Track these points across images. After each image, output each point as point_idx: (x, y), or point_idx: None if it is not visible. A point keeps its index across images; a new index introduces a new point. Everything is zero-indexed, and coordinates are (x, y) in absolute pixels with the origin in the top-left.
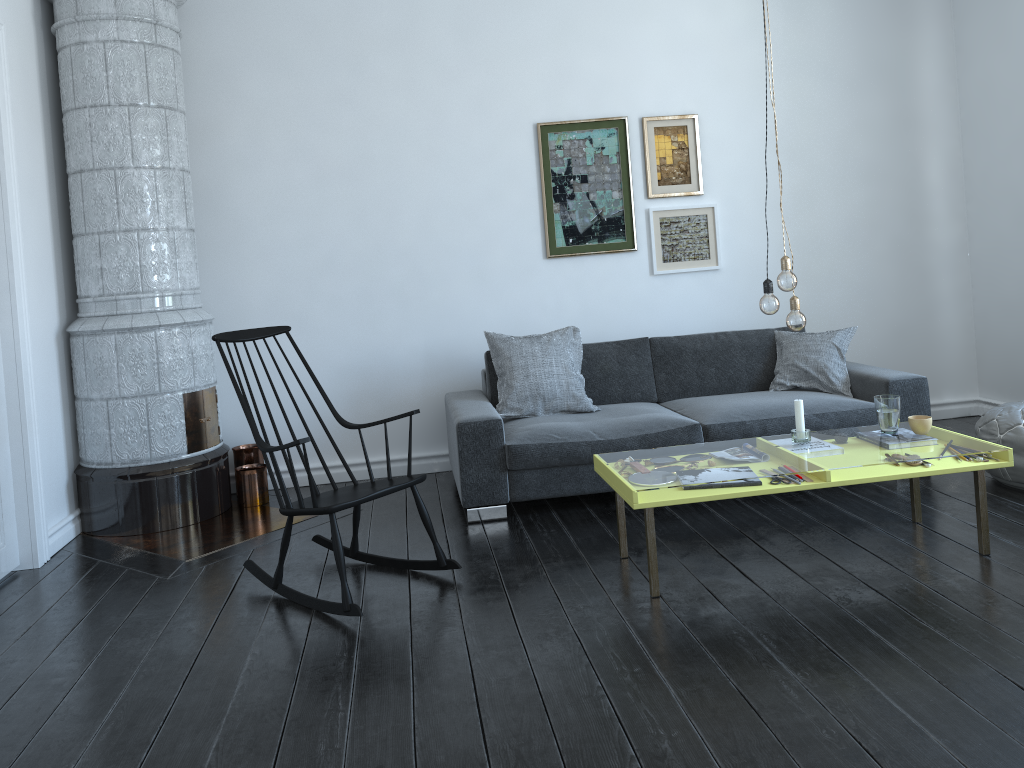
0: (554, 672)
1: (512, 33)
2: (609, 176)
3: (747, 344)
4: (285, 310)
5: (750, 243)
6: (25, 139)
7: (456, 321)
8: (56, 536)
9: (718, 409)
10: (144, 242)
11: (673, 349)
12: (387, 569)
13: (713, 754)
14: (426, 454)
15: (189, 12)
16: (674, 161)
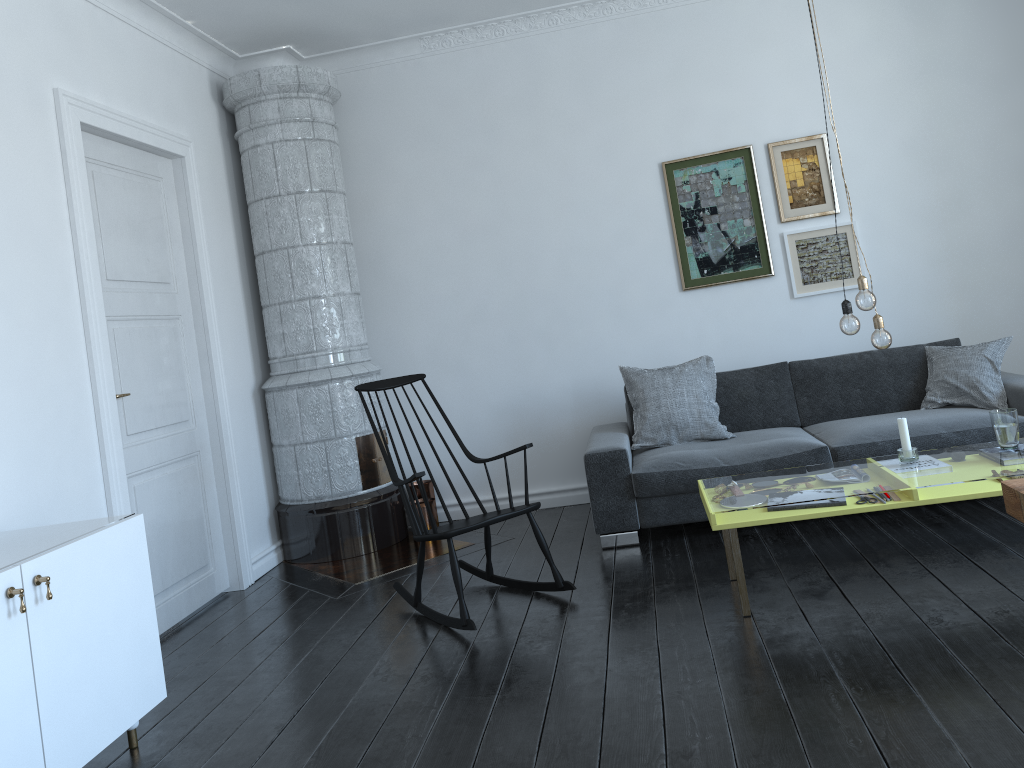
0: (624, 681)
1: (630, 81)
2: (739, 205)
3: (894, 362)
4: (444, 358)
5: (897, 257)
6: (216, 231)
7: (600, 357)
8: (260, 563)
9: (852, 431)
10: (315, 308)
11: (814, 372)
12: (515, 590)
13: (735, 756)
14: (581, 485)
15: (346, 105)
16: (805, 183)
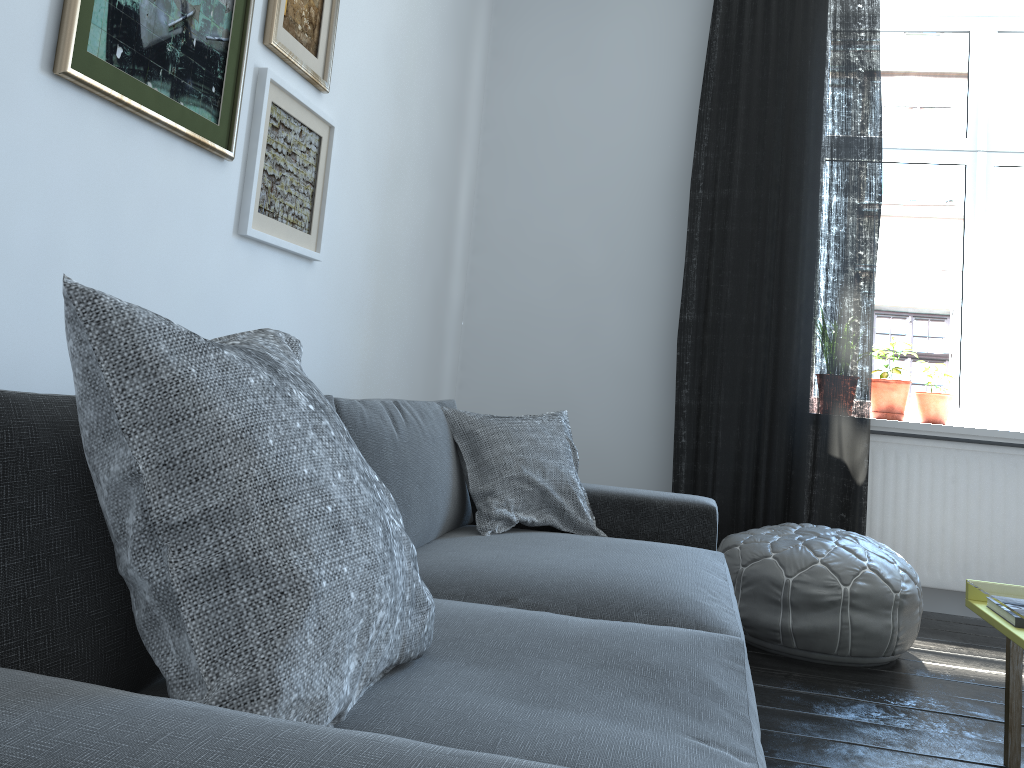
0: None
1: None
2: None
3: (434, 431)
4: None
5: (347, 225)
6: None
7: None
8: None
9: (642, 591)
10: None
11: (371, 434)
12: None
13: None
14: None
15: None
16: None
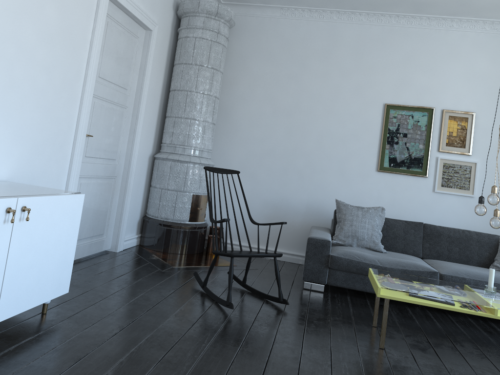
0: (310, 362)
1: (381, 58)
2: (419, 136)
3: (481, 240)
4: (246, 169)
5: None
6: (156, 73)
7: (325, 192)
8: (128, 242)
9: (452, 268)
10: (192, 124)
11: (436, 232)
12: (255, 295)
13: None
14: (297, 253)
15: (235, 31)
16: (457, 135)
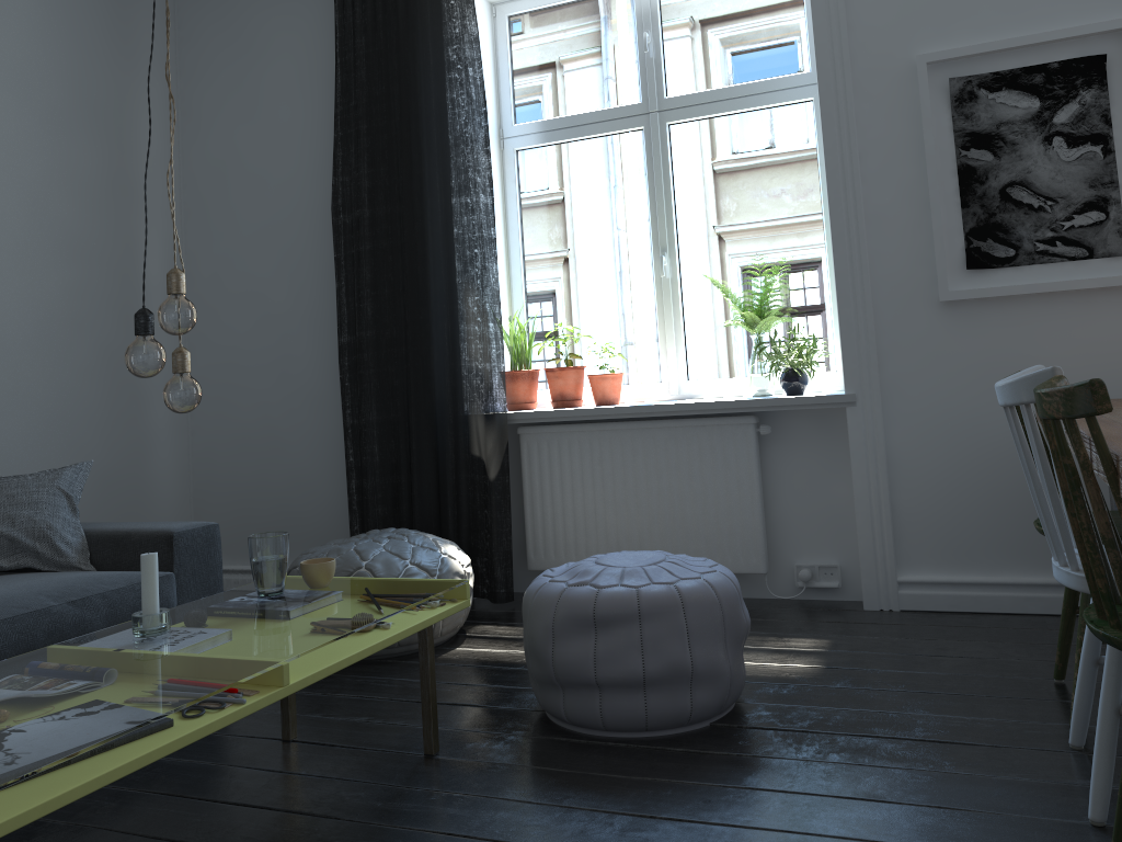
0: None
1: None
2: None
3: None
4: None
5: None
6: None
7: None
8: None
9: None
10: None
11: None
12: None
13: None
14: None
15: None
16: None
